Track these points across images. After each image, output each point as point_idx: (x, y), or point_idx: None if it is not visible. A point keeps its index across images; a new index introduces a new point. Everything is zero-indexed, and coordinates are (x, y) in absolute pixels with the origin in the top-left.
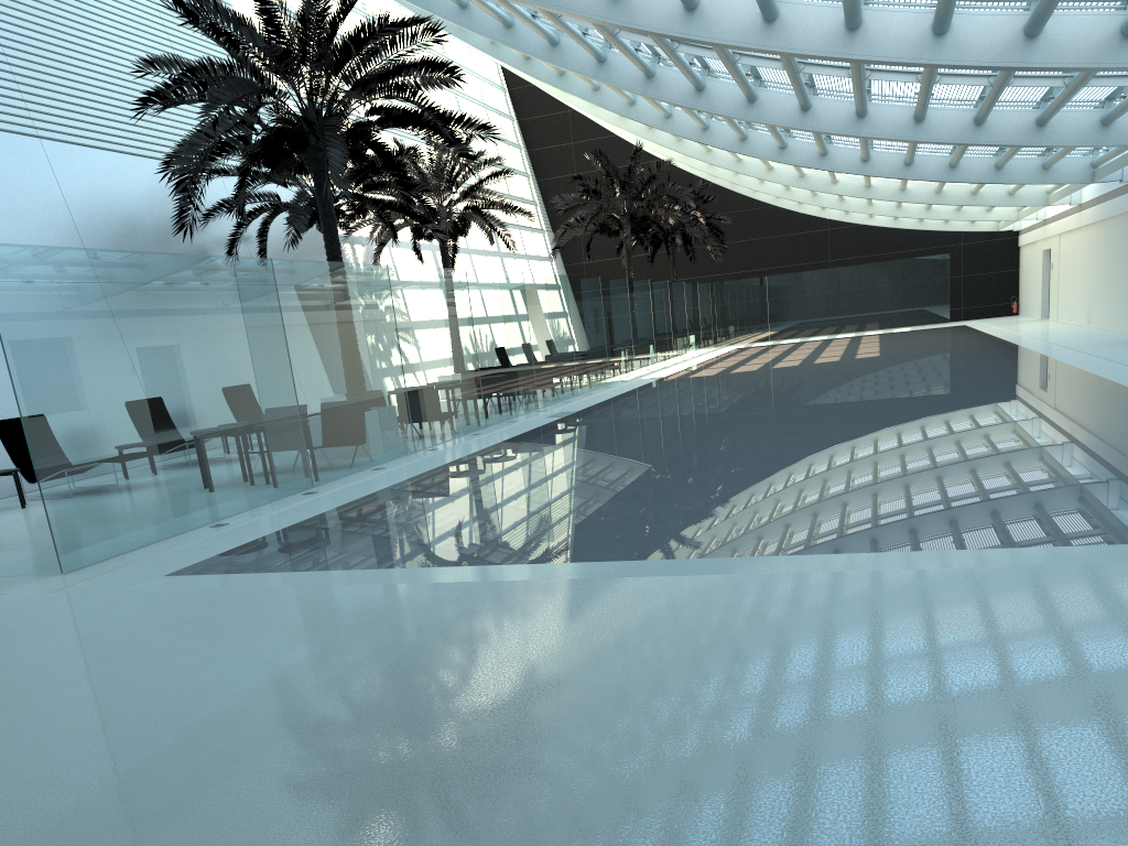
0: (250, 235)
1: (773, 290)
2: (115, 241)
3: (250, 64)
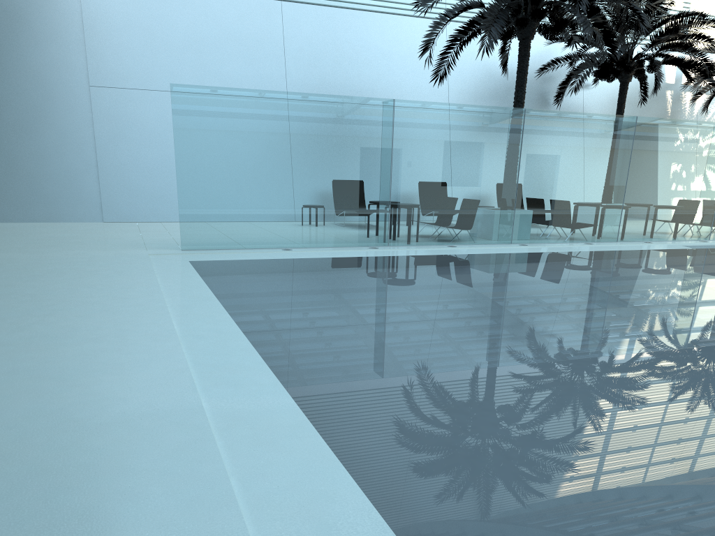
0: (589, 83)
1: None
2: (472, 85)
3: None
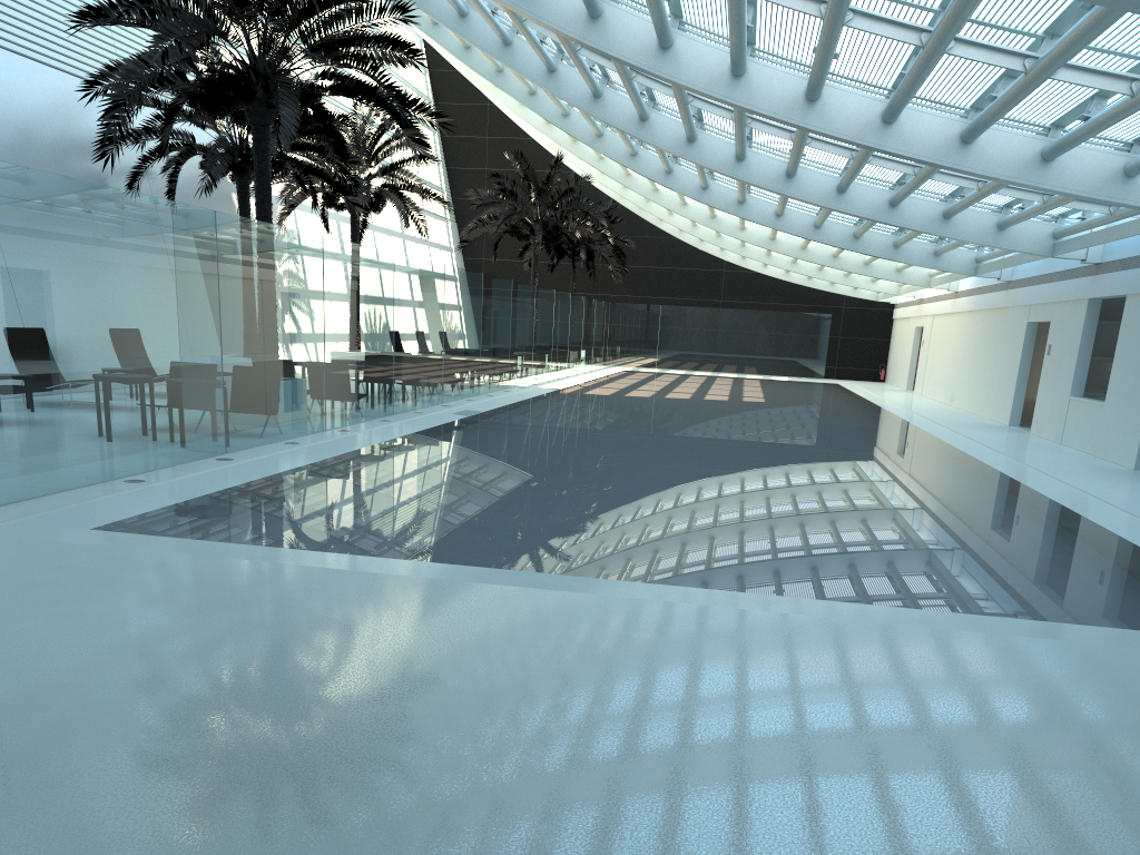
0: (153, 170)
1: (666, 319)
2: (7, 151)
3: (206, 1)
